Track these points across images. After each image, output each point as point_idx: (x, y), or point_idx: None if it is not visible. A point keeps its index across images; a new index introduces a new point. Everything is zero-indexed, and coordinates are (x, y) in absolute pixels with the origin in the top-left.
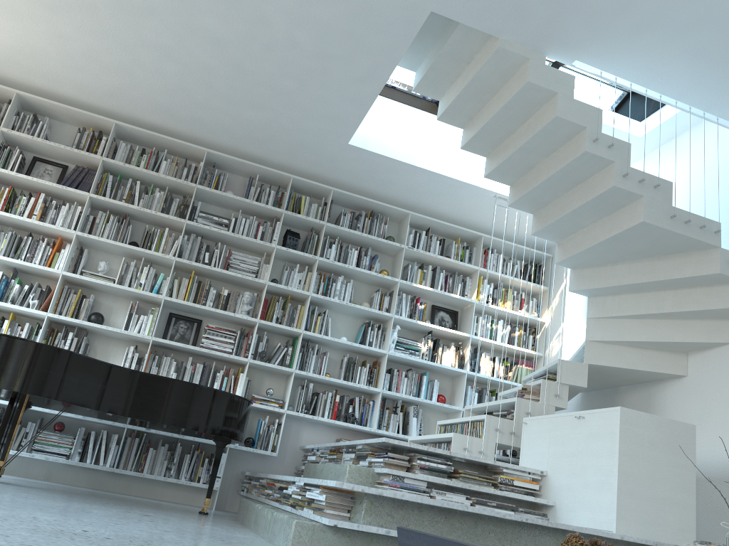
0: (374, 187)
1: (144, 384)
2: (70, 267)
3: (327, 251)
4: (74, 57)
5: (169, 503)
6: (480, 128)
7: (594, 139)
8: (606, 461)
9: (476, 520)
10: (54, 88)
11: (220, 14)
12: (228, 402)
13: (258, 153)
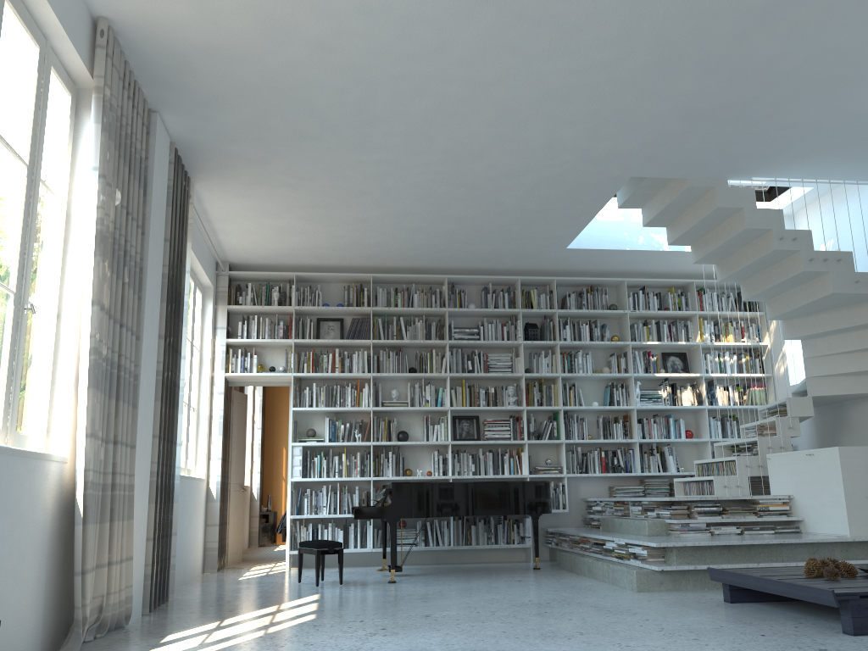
0: (590, 267)
1: (481, 490)
2: (372, 401)
3: (563, 332)
4: (342, 245)
5: (499, 564)
6: (682, 233)
7: (780, 238)
8: (834, 486)
9: (749, 547)
10: (321, 262)
11: (464, 206)
12: (538, 488)
13: (487, 266)
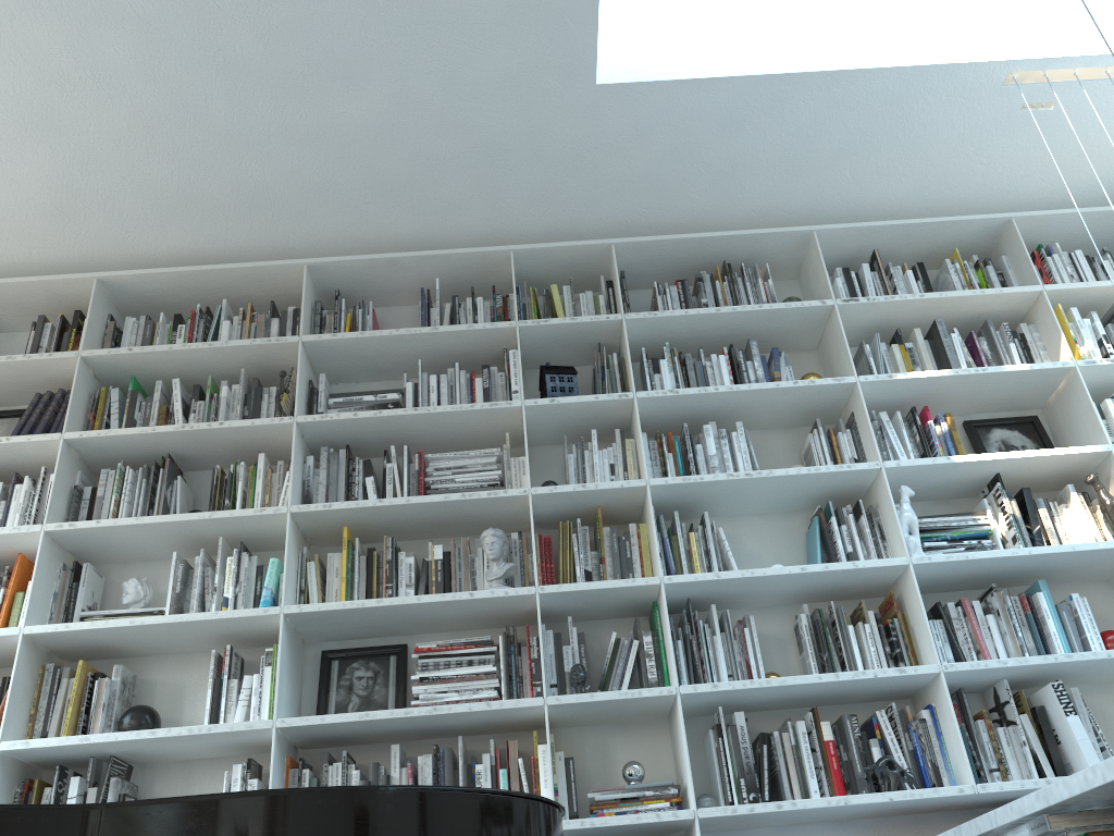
0: (706, 202)
1: None
2: (53, 617)
3: (654, 381)
4: None
5: None
6: None
7: None
8: None
9: None
10: None
11: None
12: (458, 823)
13: (418, 229)
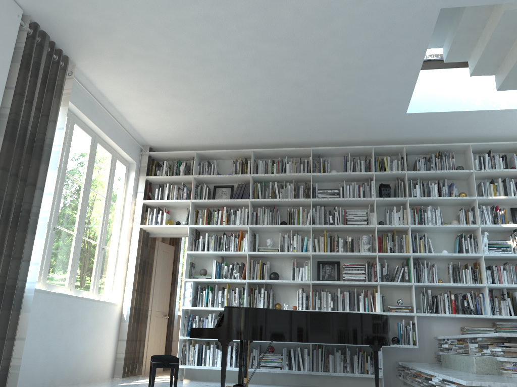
0: (436, 134)
1: (314, 319)
2: (251, 248)
3: (413, 191)
4: (220, 122)
5: None
6: (508, 71)
7: None
8: None
9: None
10: (214, 142)
11: (295, 67)
12: (372, 320)
13: (344, 139)
